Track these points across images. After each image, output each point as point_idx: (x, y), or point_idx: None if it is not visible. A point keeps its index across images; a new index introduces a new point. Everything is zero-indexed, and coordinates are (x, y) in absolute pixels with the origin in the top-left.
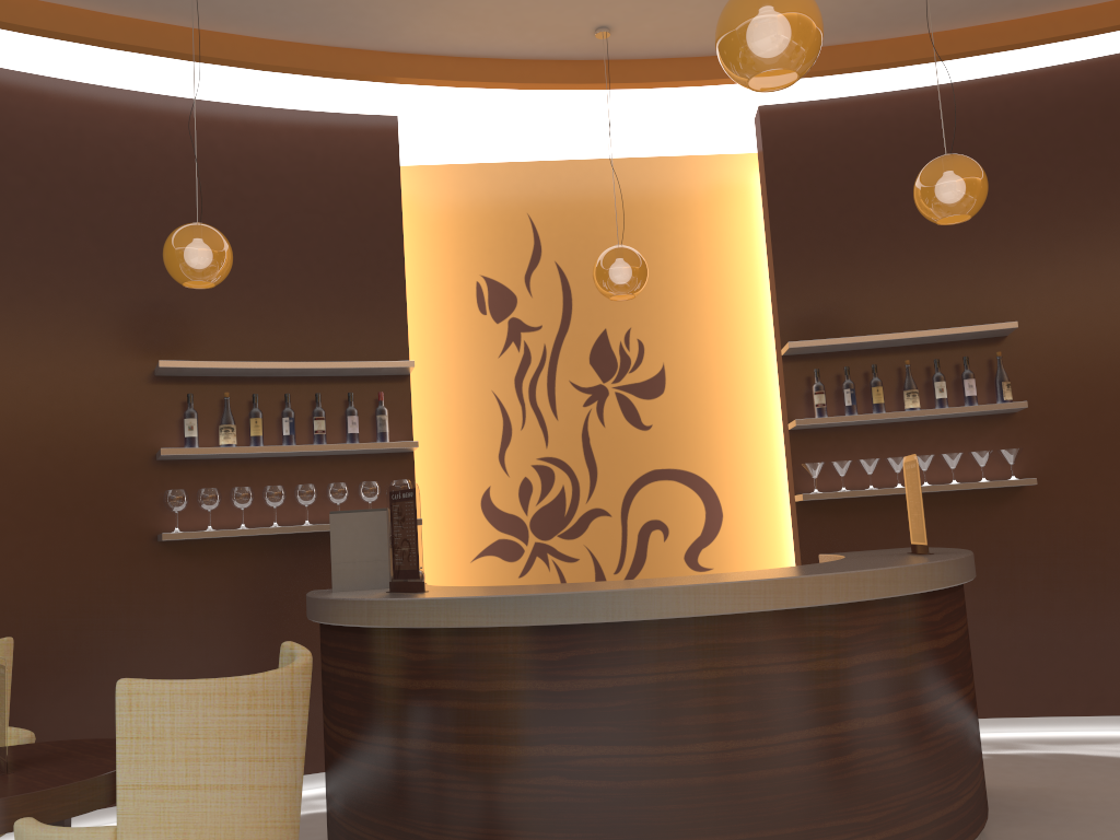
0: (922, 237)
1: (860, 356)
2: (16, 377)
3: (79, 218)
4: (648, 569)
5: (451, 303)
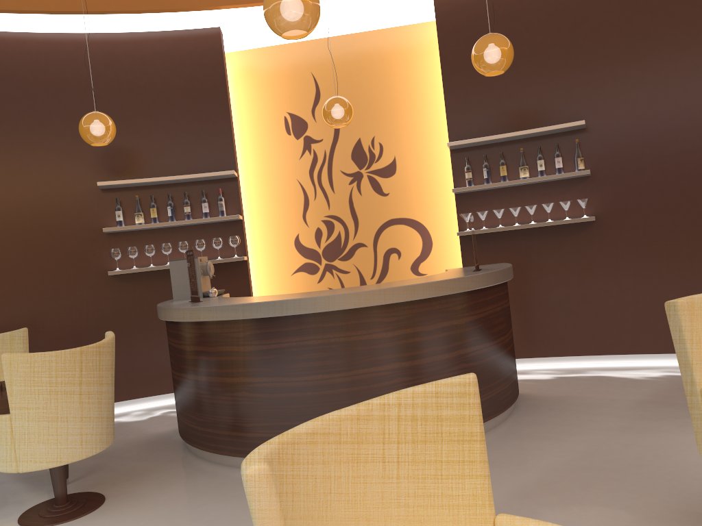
0: (534, 69)
1: (496, 146)
2: (30, 196)
3: (51, 108)
4: (389, 276)
5: (270, 130)
